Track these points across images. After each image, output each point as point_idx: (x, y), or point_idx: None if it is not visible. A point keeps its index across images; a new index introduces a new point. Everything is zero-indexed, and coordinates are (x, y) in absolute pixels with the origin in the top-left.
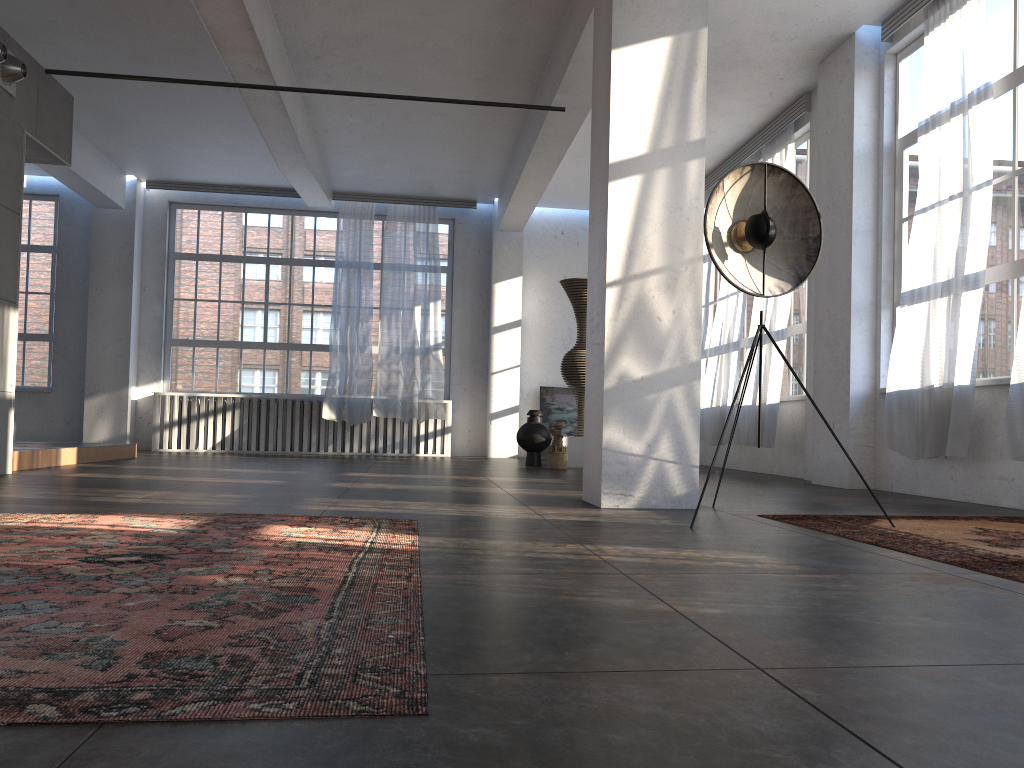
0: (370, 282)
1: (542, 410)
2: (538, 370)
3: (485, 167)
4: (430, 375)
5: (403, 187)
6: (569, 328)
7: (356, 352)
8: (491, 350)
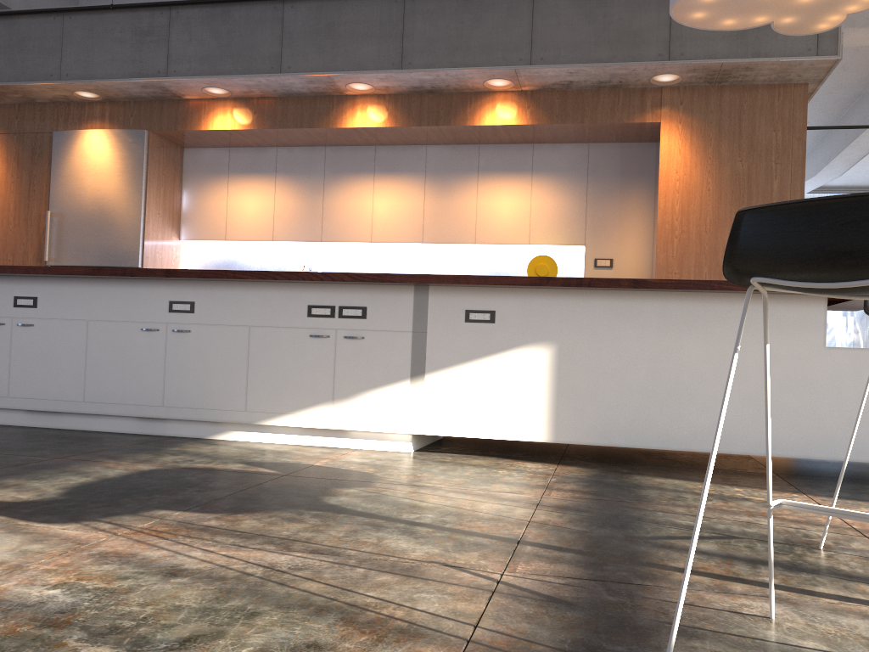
0: None
1: None
2: None
3: None
4: None
5: (864, 180)
6: None
7: None
8: None
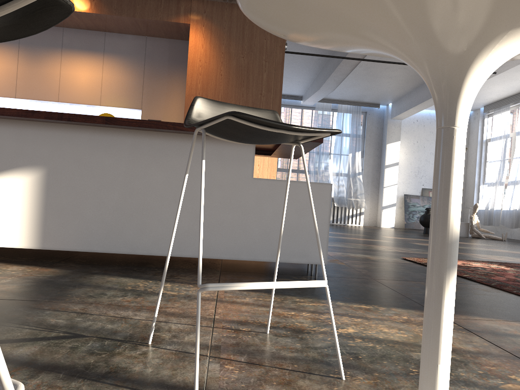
0: (328, 141)
1: (405, 205)
2: (402, 186)
3: (400, 90)
4: (357, 187)
5: (350, 97)
6: (418, 166)
7: (321, 174)
8: (384, 176)
